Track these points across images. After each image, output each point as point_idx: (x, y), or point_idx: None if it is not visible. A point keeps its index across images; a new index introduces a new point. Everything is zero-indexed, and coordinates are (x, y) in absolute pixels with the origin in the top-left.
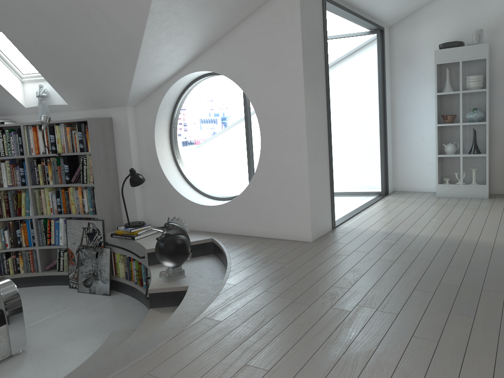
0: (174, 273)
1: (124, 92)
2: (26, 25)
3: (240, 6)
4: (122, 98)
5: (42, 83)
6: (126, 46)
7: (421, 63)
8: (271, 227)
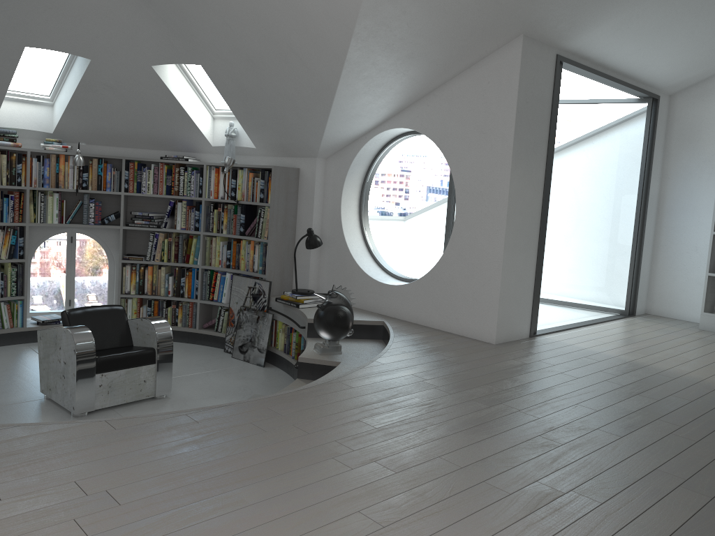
0: (329, 347)
1: (315, 142)
2: (225, 62)
3: (451, 61)
4: (313, 148)
5: (232, 122)
6: (320, 93)
7: (707, 148)
8: (452, 320)
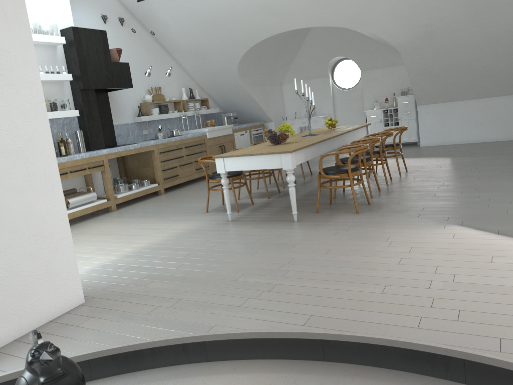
0: None
1: None
2: None
3: None
4: None
5: None
6: None
7: None
8: (30, 314)
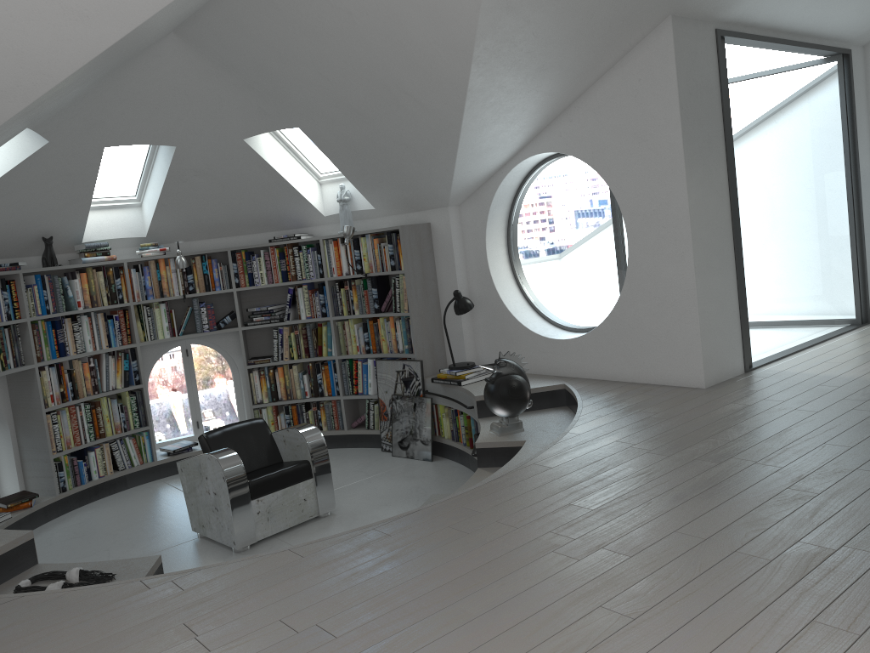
0: (508, 425)
1: (444, 189)
2: (326, 118)
3: (590, 63)
4: (442, 197)
5: (343, 184)
6: (443, 133)
7: None
8: (647, 368)
